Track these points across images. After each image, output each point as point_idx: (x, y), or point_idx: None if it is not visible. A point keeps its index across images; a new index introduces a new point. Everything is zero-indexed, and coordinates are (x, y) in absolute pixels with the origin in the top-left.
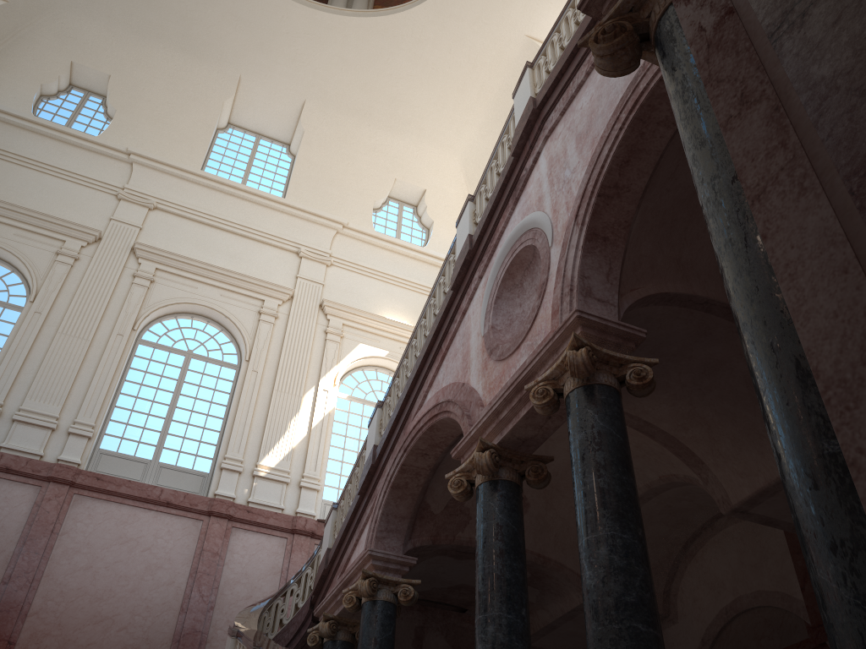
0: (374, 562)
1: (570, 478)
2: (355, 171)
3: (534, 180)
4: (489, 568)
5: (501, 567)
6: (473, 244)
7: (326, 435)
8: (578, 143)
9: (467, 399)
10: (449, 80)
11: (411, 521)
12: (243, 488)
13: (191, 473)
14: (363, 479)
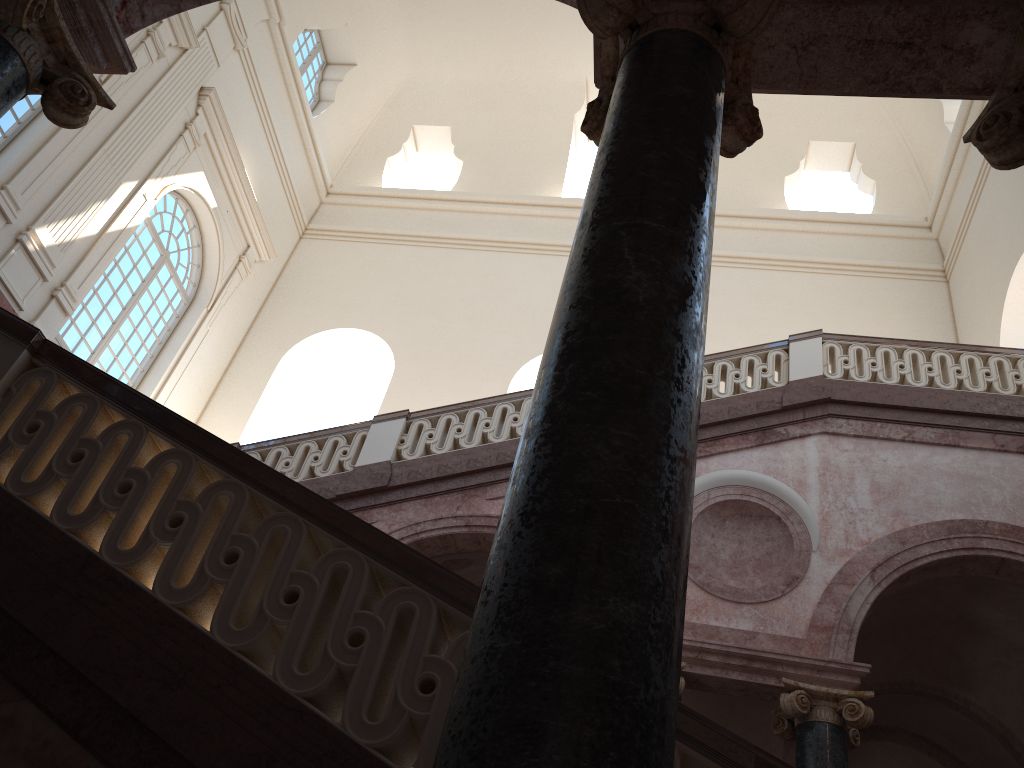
0: None
1: None
2: None
3: (793, 452)
4: None
5: None
6: None
7: (112, 253)
8: (873, 489)
9: None
10: (495, 23)
11: None
12: None
13: None
14: (356, 487)
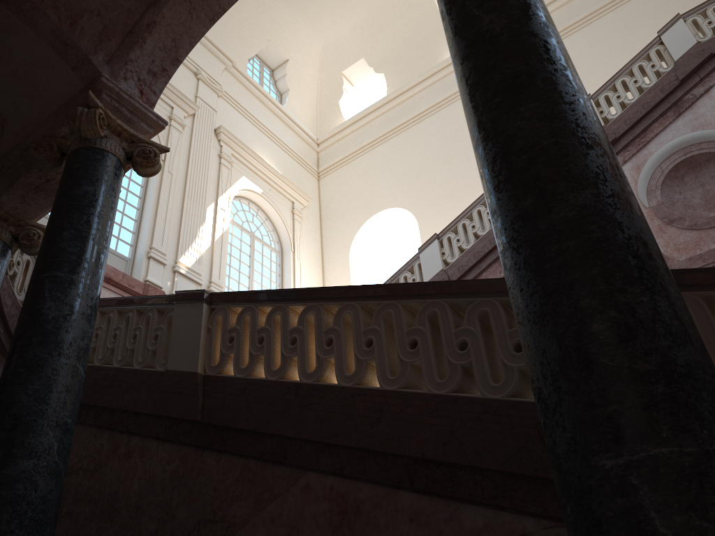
0: None
1: None
2: (240, 19)
3: (706, 105)
4: None
5: None
6: (617, 135)
7: (224, 250)
8: None
9: None
10: None
11: None
12: (167, 281)
13: (115, 255)
14: None
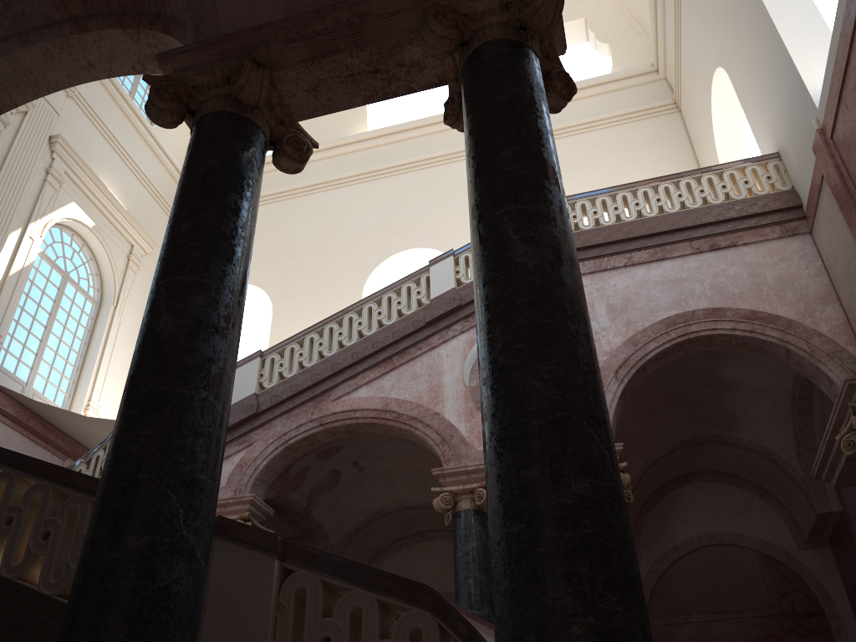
0: (250, 507)
1: (377, 477)
2: None
3: None
4: (480, 577)
5: (488, 579)
6: (463, 302)
7: (19, 290)
8: (609, 310)
9: (445, 430)
10: None
11: (277, 477)
12: None
13: None
14: (235, 420)
